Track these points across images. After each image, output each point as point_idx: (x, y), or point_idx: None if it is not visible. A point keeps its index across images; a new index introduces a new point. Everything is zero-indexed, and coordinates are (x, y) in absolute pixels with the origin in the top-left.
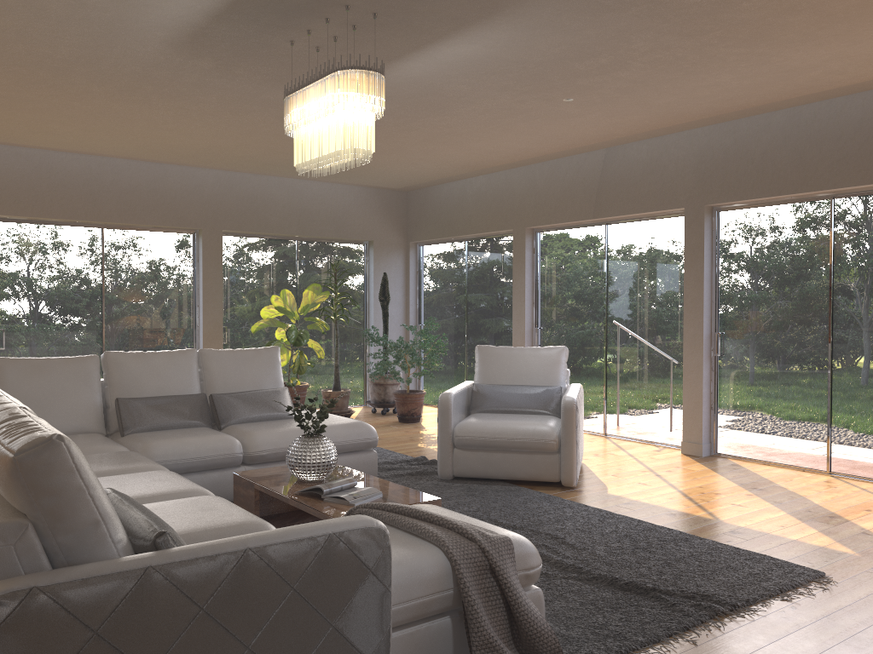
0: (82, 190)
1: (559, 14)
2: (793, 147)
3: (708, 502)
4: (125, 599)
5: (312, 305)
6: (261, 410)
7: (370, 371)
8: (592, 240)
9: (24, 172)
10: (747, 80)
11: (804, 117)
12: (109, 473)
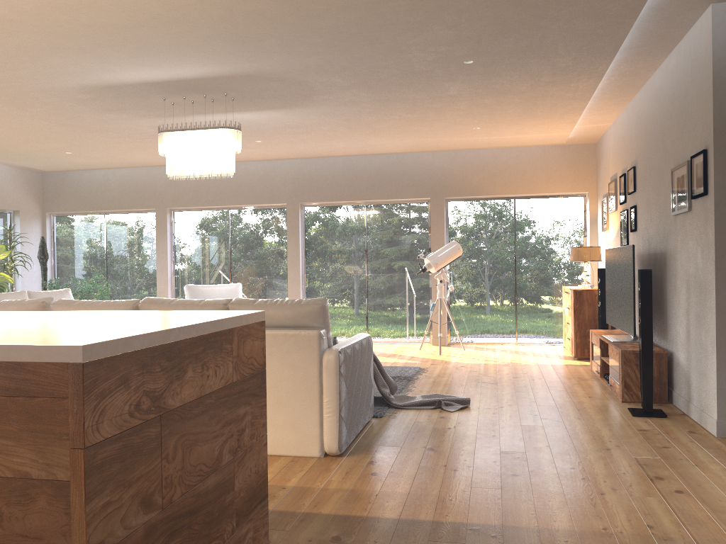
0: None
1: (313, 113)
2: (347, 177)
3: None
4: (352, 354)
5: None
6: None
7: None
8: (219, 219)
9: None
10: (348, 145)
11: (353, 162)
12: None
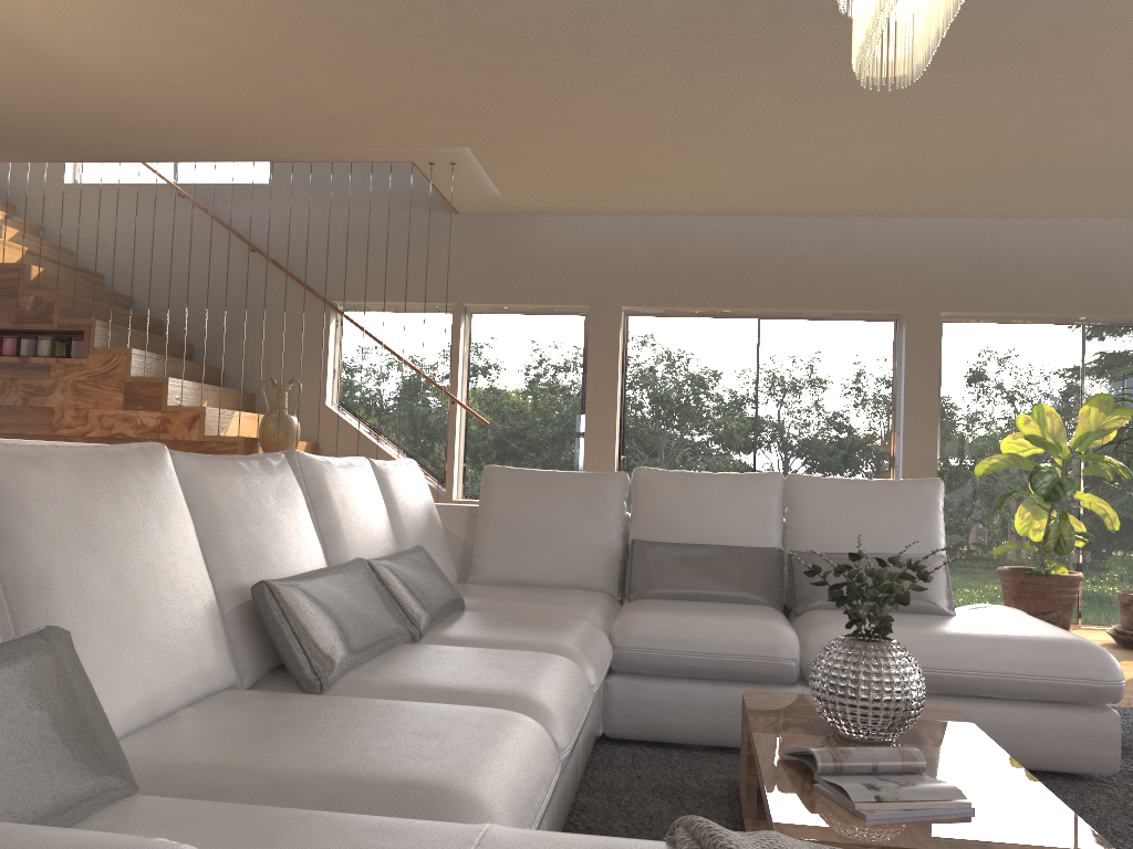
0: (729, 266)
1: None
2: None
3: None
4: None
5: (1097, 433)
6: None
7: None
8: None
9: (658, 248)
10: None
11: None
12: (479, 643)
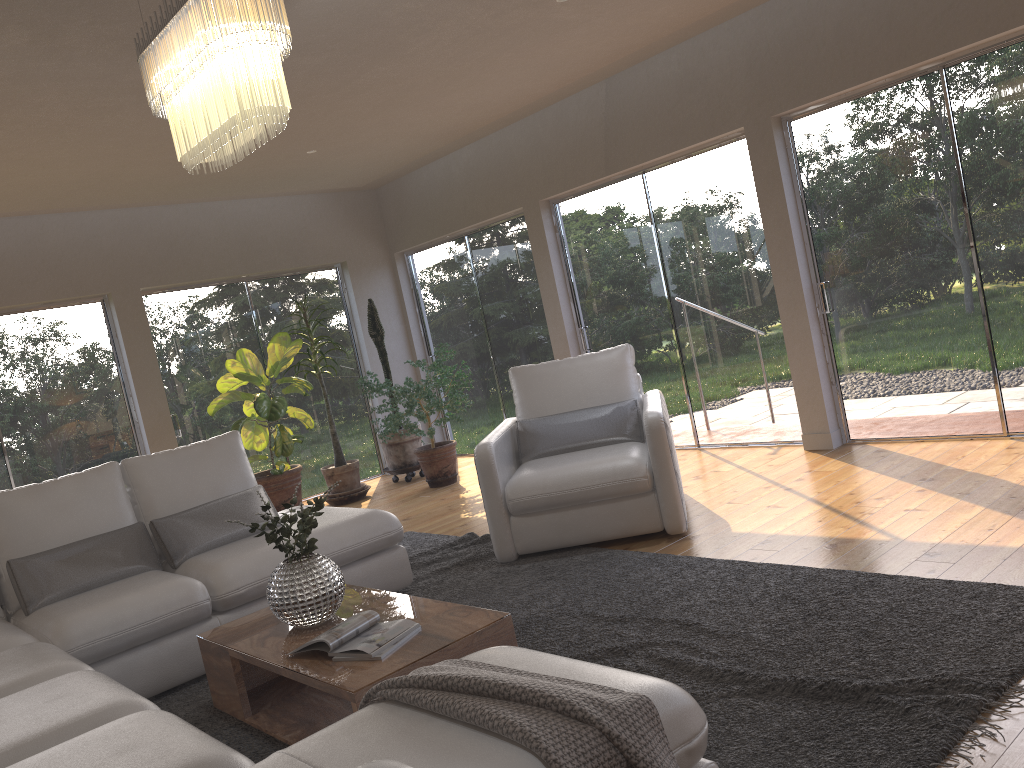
0: None
1: None
2: (876, 10)
3: (872, 515)
4: None
5: (283, 361)
6: (229, 527)
7: (378, 431)
8: (629, 198)
9: None
10: None
11: None
12: None
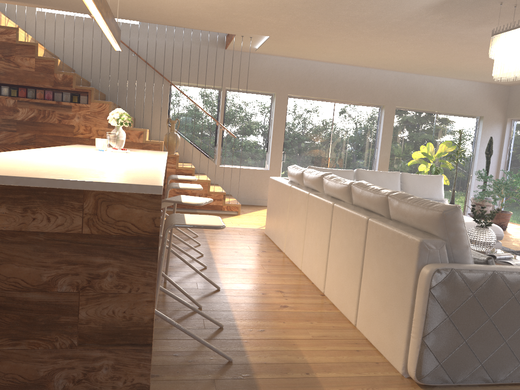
0: (328, 82)
1: None
2: None
3: None
4: (485, 282)
5: (443, 153)
6: None
7: (475, 196)
8: None
9: (303, 72)
10: None
11: None
12: None
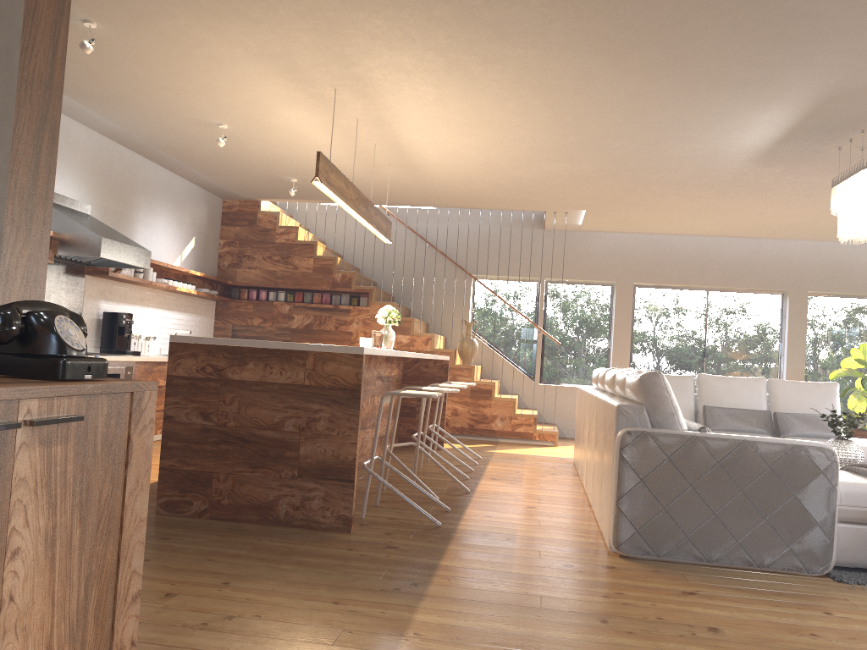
0: (693, 262)
1: None
2: None
3: None
4: (682, 446)
5: None
6: (815, 429)
7: None
8: None
9: (654, 251)
10: None
11: None
12: None
